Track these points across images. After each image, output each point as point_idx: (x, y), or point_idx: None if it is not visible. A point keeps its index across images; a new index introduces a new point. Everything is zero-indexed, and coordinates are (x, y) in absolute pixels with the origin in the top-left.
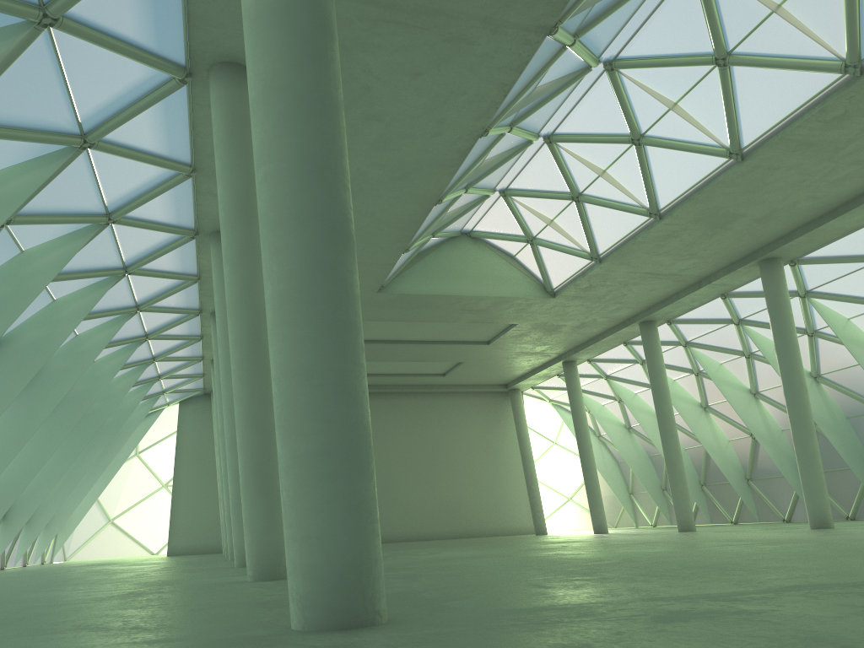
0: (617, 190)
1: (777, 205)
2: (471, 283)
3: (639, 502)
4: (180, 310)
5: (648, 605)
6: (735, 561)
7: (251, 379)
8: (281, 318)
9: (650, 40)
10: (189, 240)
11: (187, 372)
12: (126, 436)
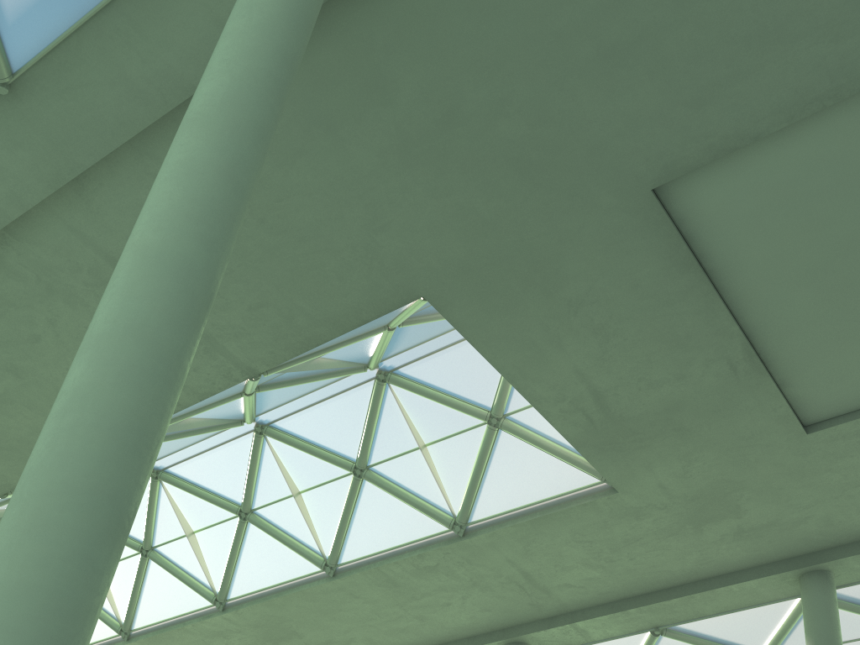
0: (195, 559)
1: (336, 636)
2: None
3: None
4: None
5: None
6: None
7: None
8: None
9: (309, 422)
10: None
11: None
12: None
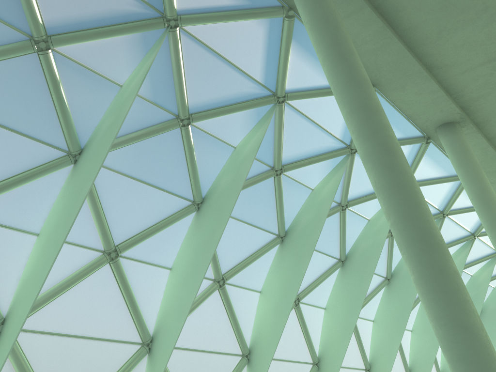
0: None
1: None
2: None
3: None
4: None
5: None
6: None
7: None
8: (418, 292)
9: None
10: None
11: None
12: None
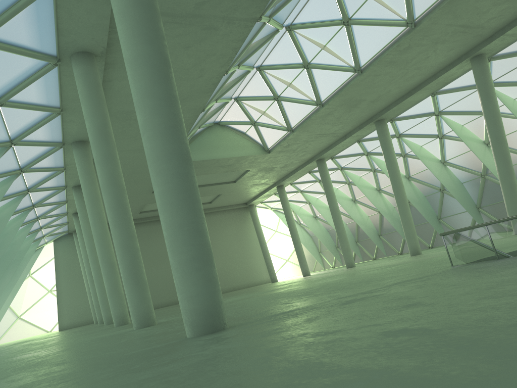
0: (298, 93)
1: (381, 93)
2: (223, 151)
3: (325, 256)
4: (54, 188)
5: (338, 300)
6: (373, 277)
7: (121, 225)
8: (165, 202)
9: (308, 13)
10: (59, 149)
11: (58, 222)
12: (24, 266)
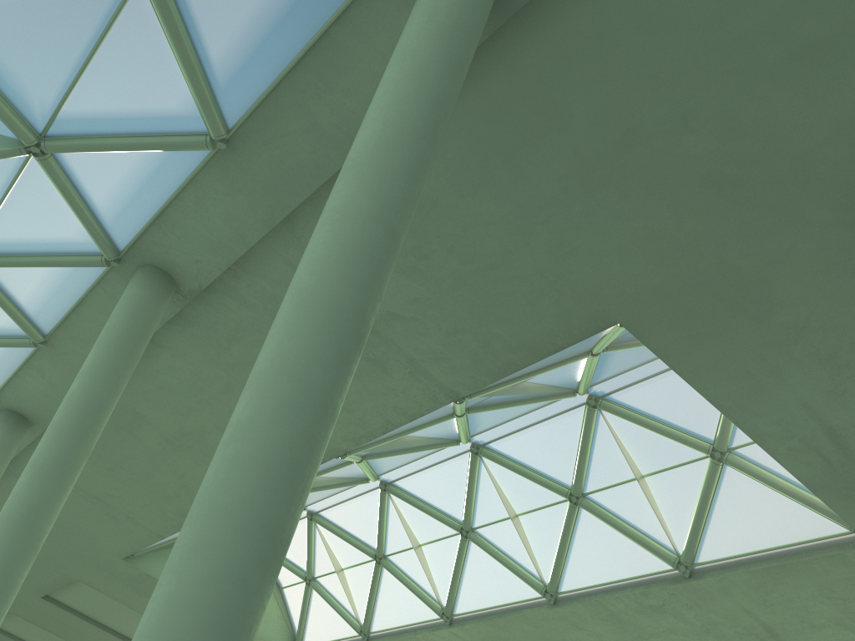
0: (422, 571)
1: None
2: None
3: None
4: None
5: None
6: None
7: None
8: (168, 629)
9: (522, 445)
10: None
11: None
12: None
